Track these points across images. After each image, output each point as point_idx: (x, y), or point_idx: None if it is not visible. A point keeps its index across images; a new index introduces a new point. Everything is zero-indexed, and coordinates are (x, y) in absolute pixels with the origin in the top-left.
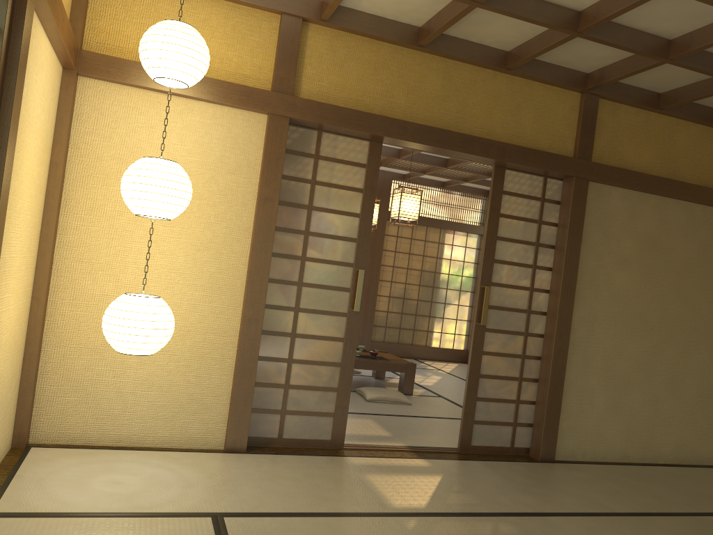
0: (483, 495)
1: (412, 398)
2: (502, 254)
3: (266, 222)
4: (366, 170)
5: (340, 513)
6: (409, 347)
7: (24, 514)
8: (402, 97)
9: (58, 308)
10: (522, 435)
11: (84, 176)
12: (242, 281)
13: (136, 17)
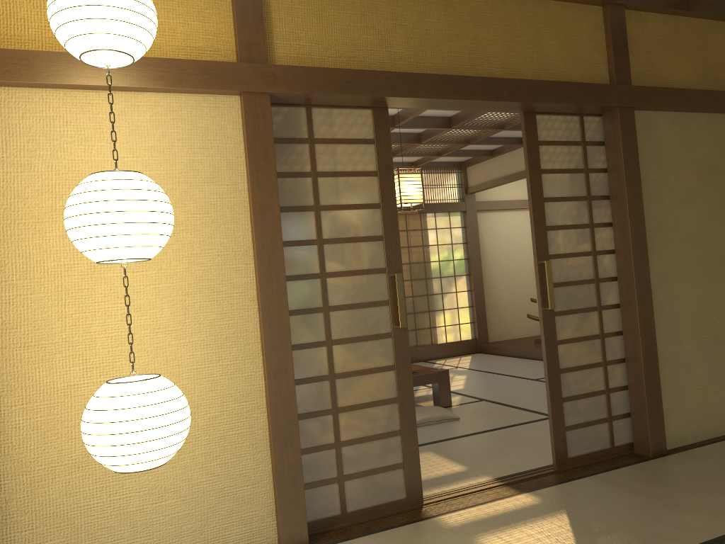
0: (636, 529)
1: (455, 410)
2: (553, 218)
3: (269, 238)
4: (376, 146)
5: None
6: (415, 350)
7: None
8: (403, 45)
9: (8, 420)
10: (620, 430)
11: (4, 226)
12: (255, 323)
13: None
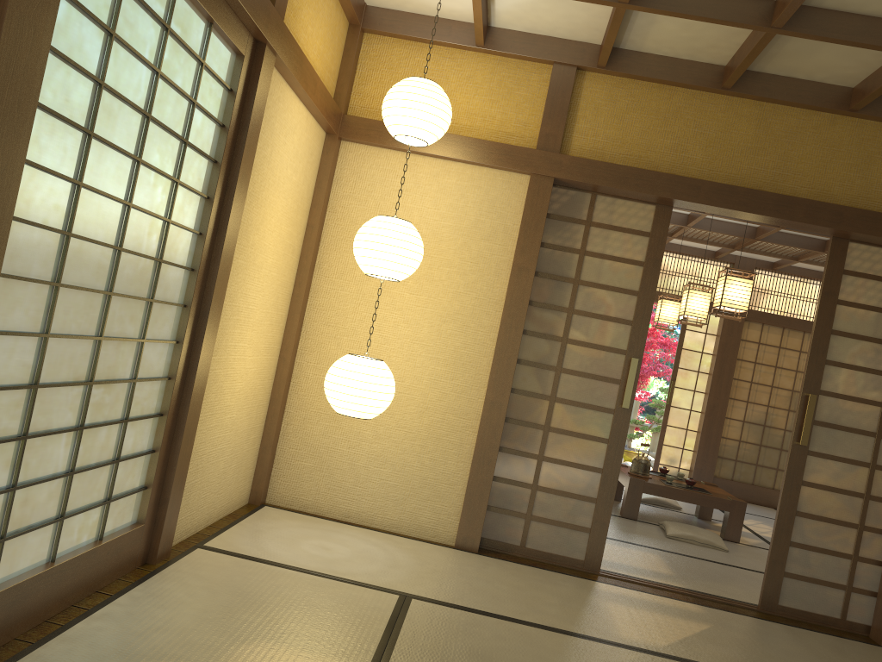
0: (756, 656)
1: (735, 546)
2: (838, 354)
3: (519, 294)
4: (649, 239)
5: (546, 626)
6: (769, 492)
7: (228, 552)
8: (699, 152)
9: (303, 370)
10: (860, 606)
11: (338, 240)
12: (489, 359)
13: (400, 79)
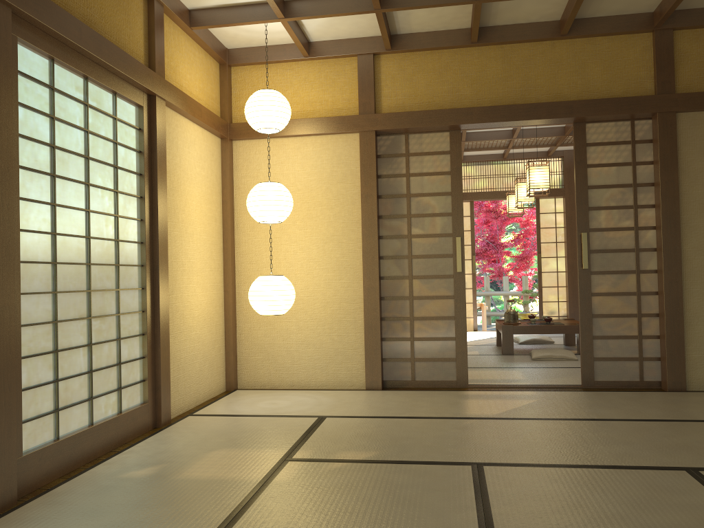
0: (562, 409)
1: None
2: (596, 201)
3: (369, 213)
4: (450, 155)
5: (415, 417)
6: None
7: (208, 415)
8: (467, 89)
9: (242, 296)
10: (652, 369)
11: (245, 206)
12: (360, 261)
13: None
